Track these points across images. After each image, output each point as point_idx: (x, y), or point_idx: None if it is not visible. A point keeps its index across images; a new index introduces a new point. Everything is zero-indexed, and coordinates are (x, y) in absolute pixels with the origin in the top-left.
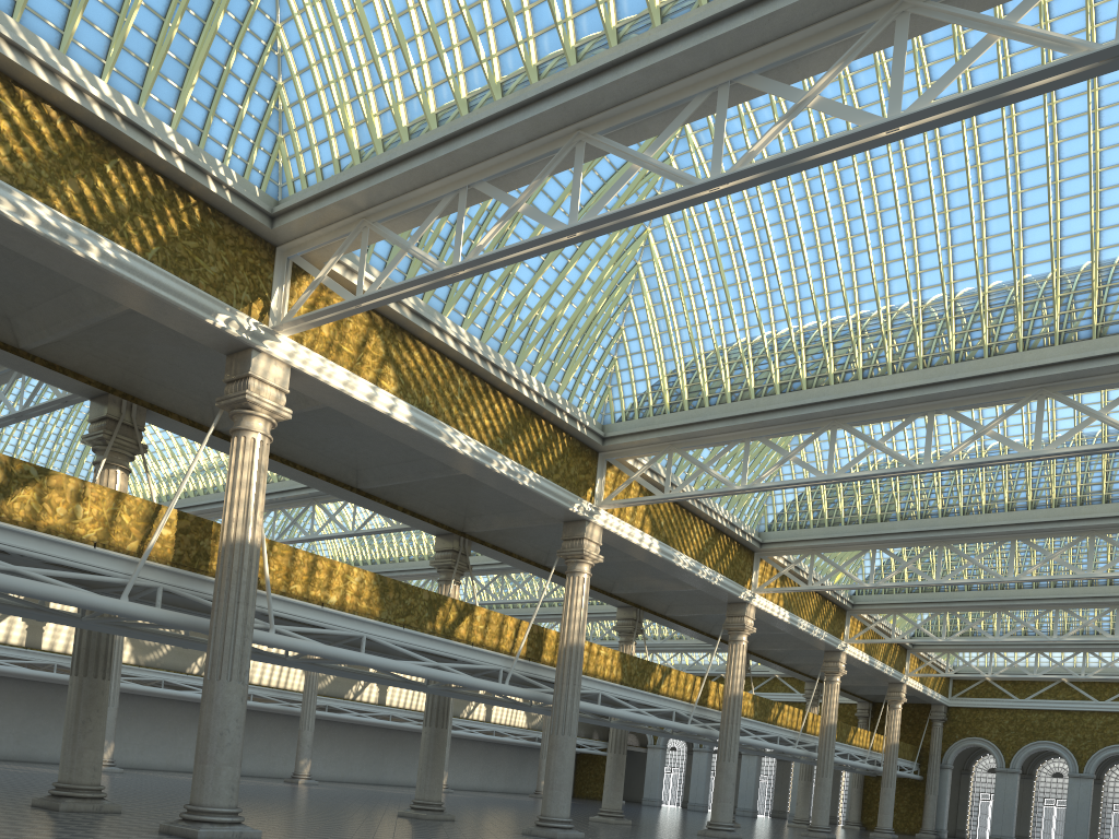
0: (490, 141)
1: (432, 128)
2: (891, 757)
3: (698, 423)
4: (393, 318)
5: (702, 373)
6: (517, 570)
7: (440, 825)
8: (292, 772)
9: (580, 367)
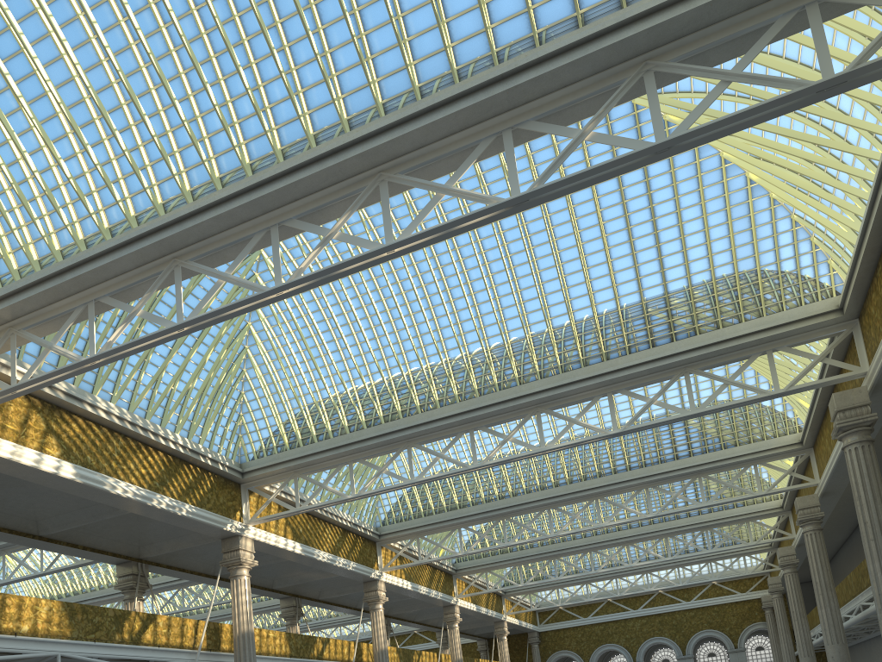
0: (106, 268)
1: (59, 260)
2: None
3: (312, 454)
4: (50, 399)
5: (308, 418)
6: (194, 583)
7: None
8: None
9: (215, 423)
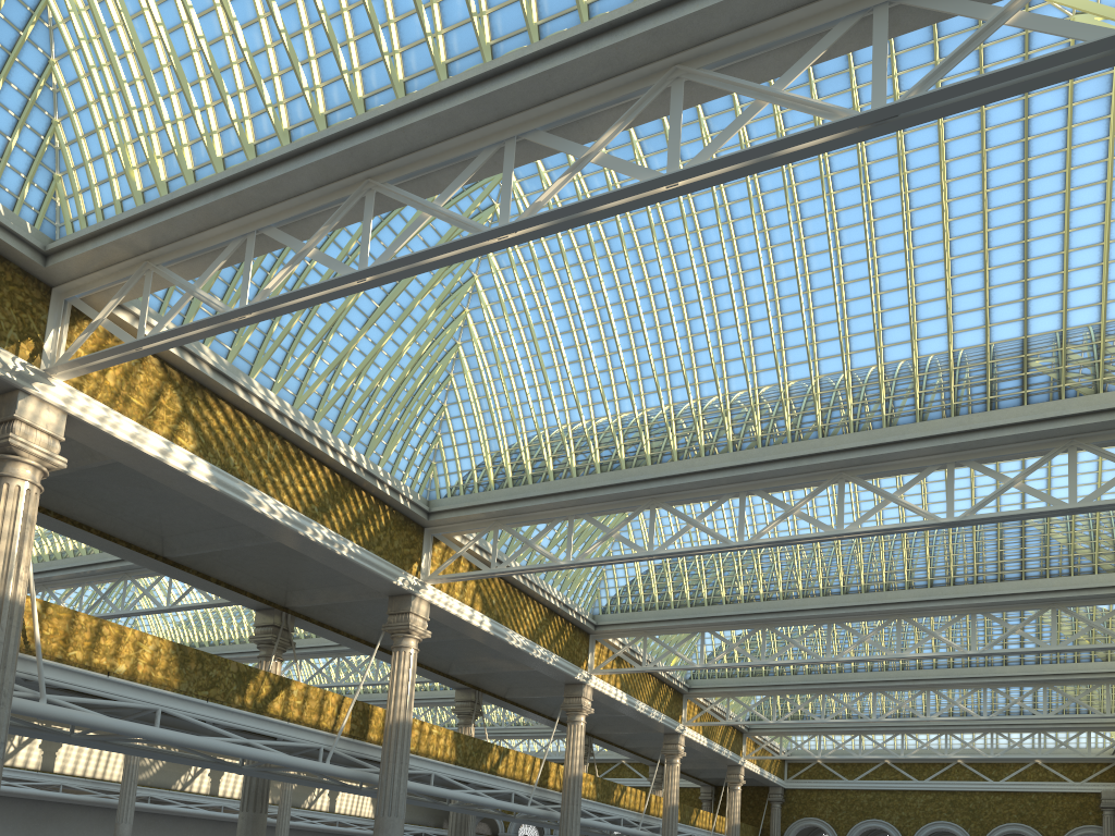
0: (276, 184)
1: (218, 171)
2: None
3: (522, 499)
4: (192, 374)
5: (525, 451)
6: (353, 653)
7: None
8: None
9: (403, 441)
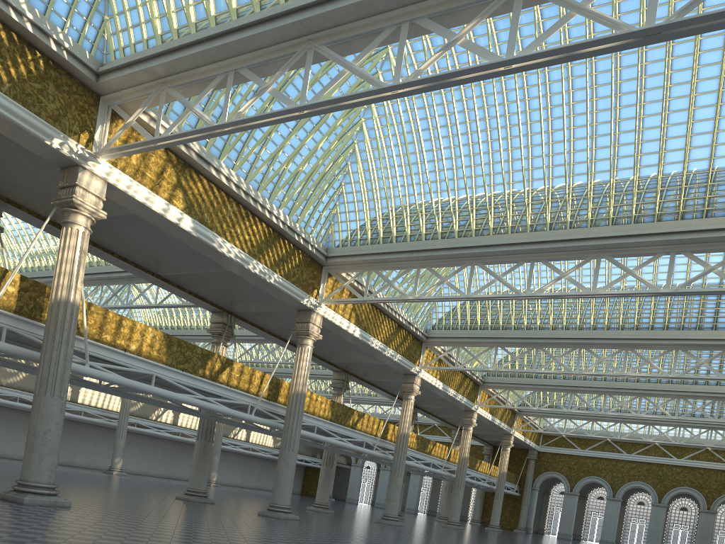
0: (249, 40)
1: (211, 26)
2: (501, 480)
3: (388, 253)
4: (184, 158)
5: (392, 220)
6: (269, 341)
7: (203, 506)
8: (109, 466)
9: (313, 207)
